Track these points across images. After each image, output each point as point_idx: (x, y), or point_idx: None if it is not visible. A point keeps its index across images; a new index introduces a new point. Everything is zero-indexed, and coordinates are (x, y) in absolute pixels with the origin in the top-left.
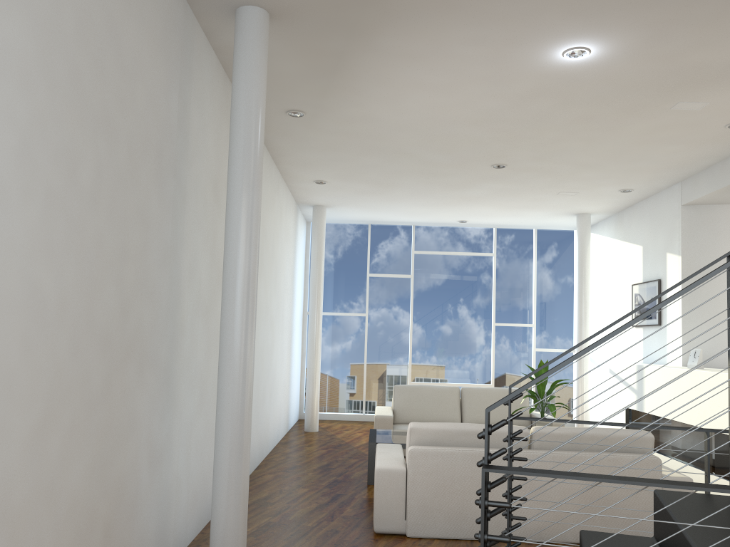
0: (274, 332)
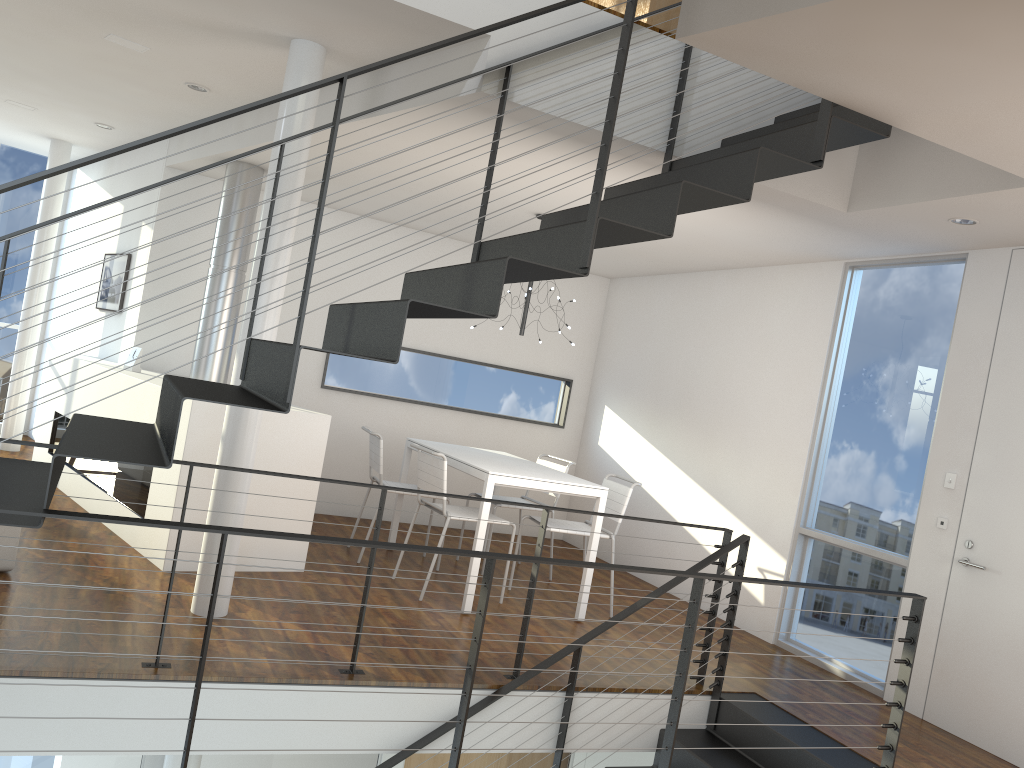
0: None
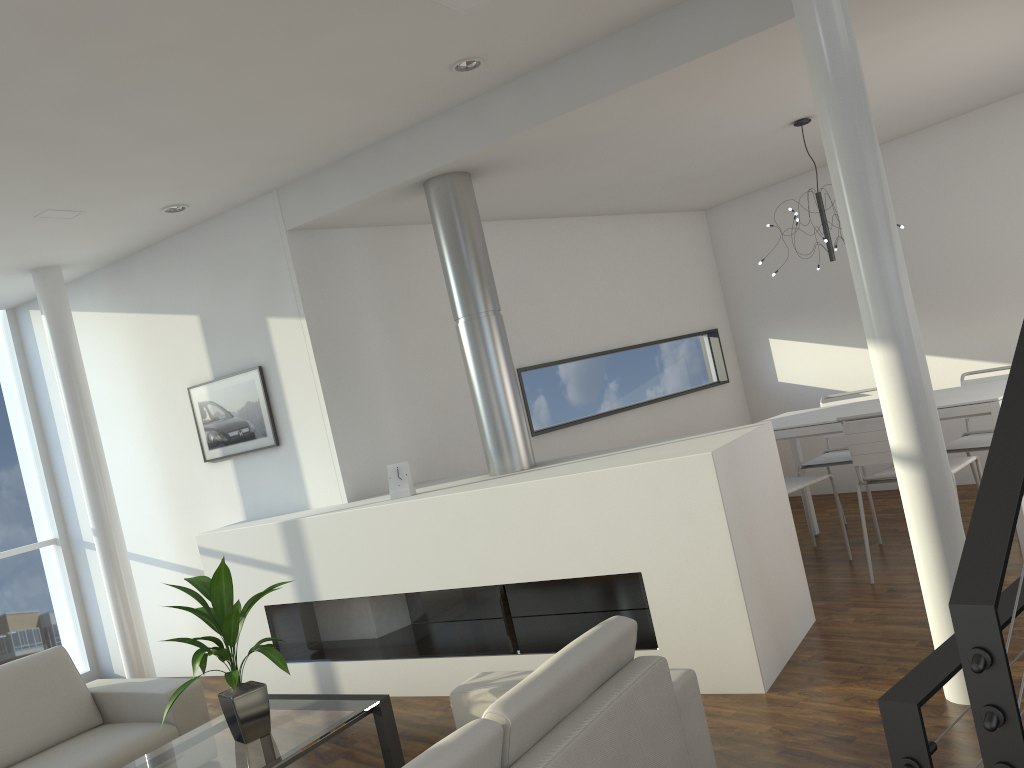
0: None
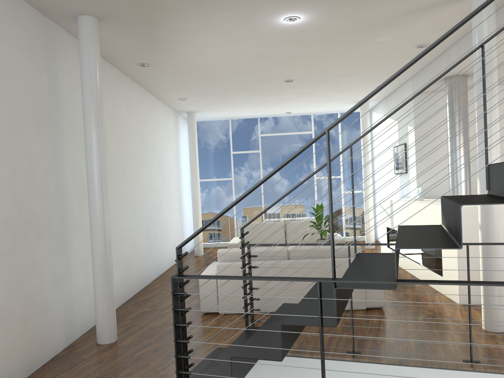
0: (162, 198)
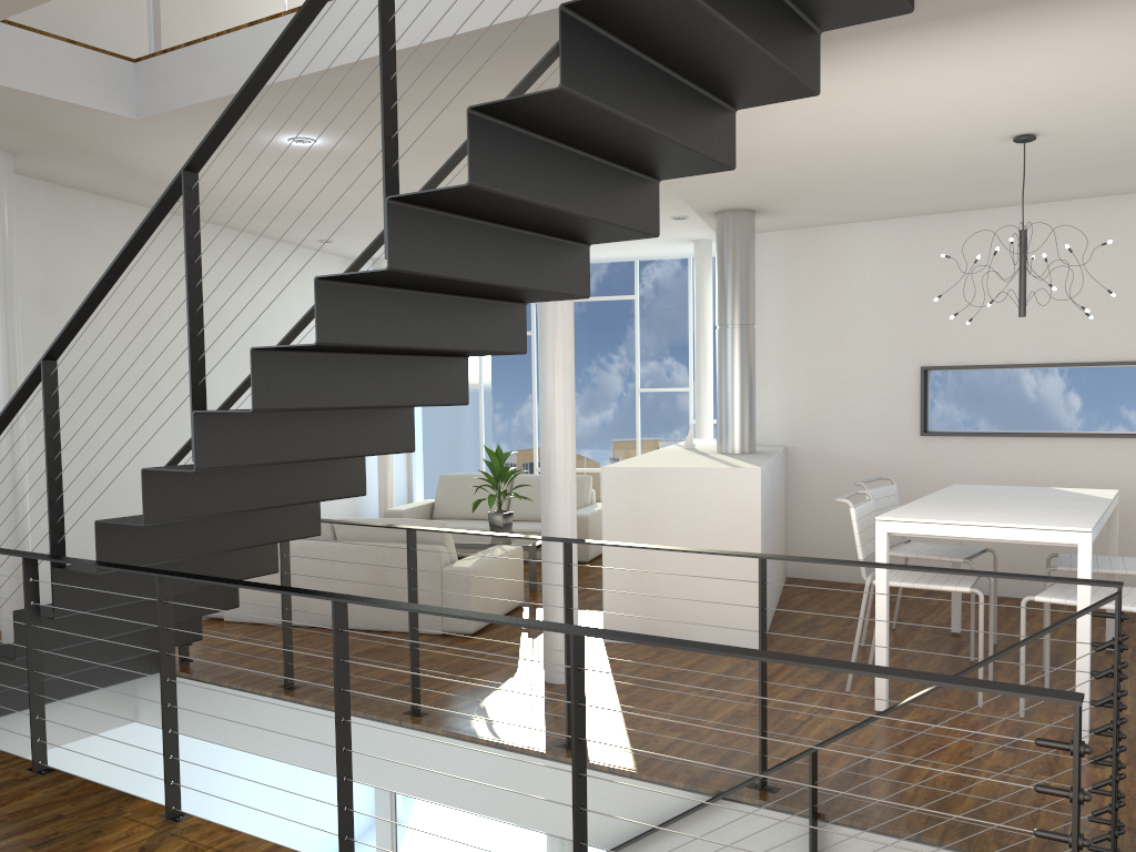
0: None
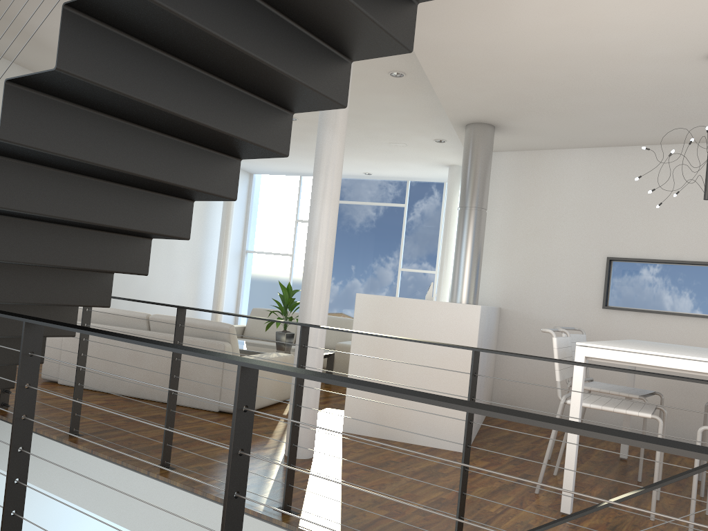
0: None
